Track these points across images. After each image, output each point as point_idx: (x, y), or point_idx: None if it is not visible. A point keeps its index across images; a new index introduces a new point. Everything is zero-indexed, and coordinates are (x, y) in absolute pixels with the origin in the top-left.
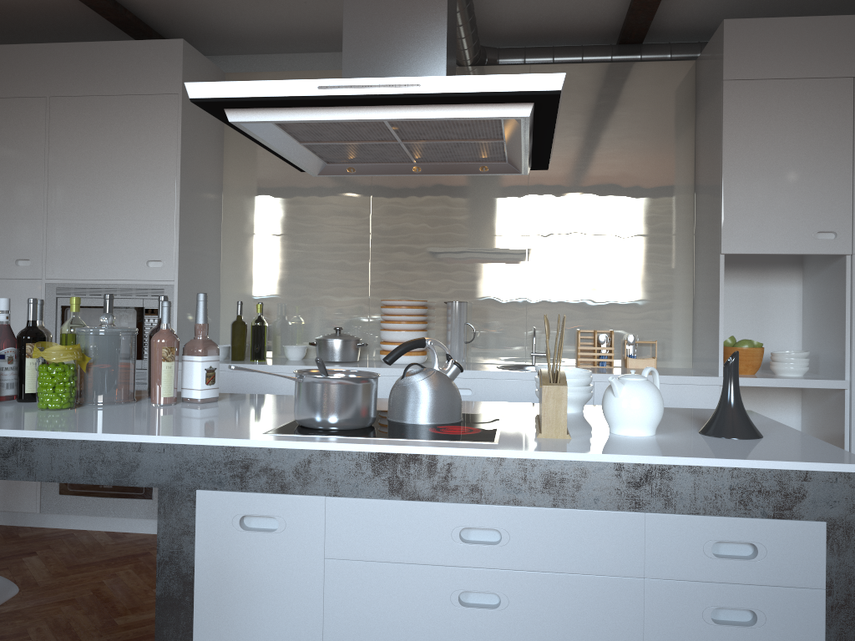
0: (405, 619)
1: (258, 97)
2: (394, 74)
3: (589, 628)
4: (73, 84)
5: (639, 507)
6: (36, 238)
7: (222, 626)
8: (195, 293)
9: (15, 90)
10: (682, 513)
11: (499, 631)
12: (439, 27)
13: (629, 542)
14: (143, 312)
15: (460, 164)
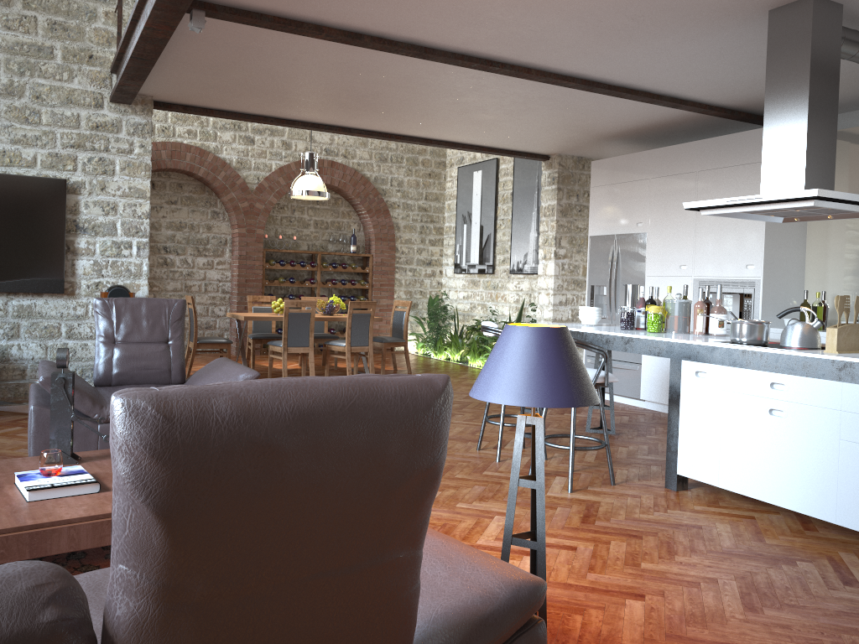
0: (749, 417)
1: (706, 206)
2: (782, 182)
3: (817, 430)
4: (709, 162)
5: (840, 379)
6: (689, 253)
7: (688, 412)
8: (778, 284)
9: (681, 169)
10: (858, 384)
11: (783, 426)
12: (802, 157)
13: (835, 394)
14: (743, 296)
15: (852, 213)
